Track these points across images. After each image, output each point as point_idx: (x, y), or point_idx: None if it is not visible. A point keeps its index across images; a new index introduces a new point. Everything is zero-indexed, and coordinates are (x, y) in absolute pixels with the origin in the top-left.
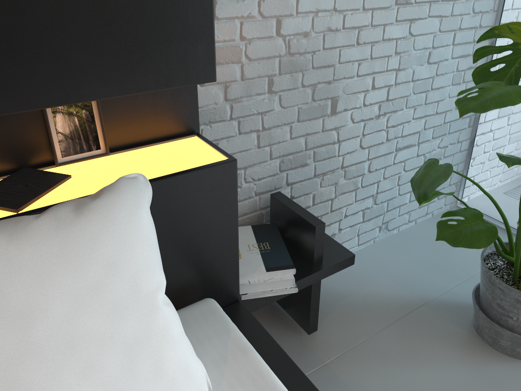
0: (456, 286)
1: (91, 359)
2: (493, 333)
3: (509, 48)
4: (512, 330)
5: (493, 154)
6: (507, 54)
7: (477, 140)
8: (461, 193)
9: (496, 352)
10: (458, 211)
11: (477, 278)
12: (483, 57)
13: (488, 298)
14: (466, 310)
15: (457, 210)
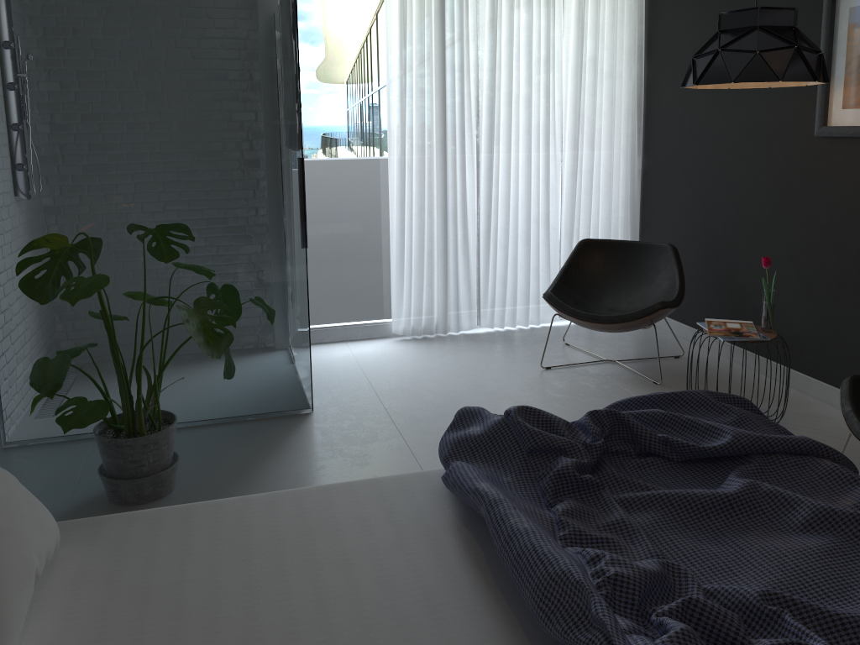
0: (74, 494)
1: (18, 508)
2: (137, 489)
3: (48, 255)
4: (148, 475)
5: (25, 371)
6: (2, 269)
7: (1, 365)
8: (3, 431)
9: (144, 505)
10: (66, 403)
11: (84, 479)
12: (25, 268)
13: (120, 463)
14: (99, 500)
15: (64, 403)
